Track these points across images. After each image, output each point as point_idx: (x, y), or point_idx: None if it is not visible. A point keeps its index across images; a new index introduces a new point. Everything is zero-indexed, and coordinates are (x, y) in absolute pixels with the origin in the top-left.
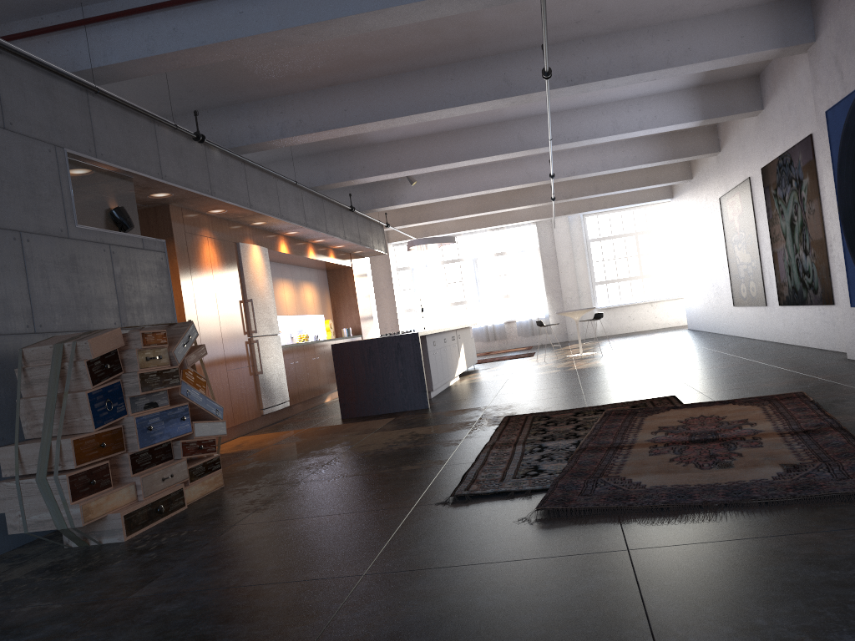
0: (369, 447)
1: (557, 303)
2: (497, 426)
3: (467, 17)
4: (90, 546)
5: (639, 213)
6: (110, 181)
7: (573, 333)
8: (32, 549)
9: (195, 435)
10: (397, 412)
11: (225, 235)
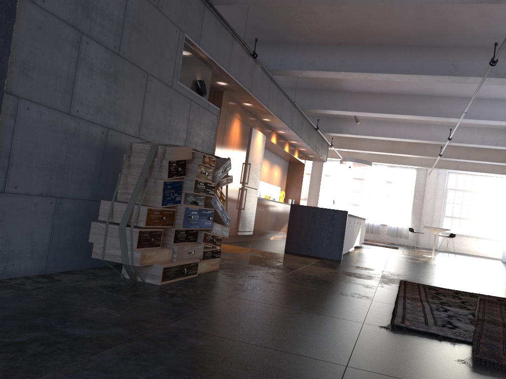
0: (310, 273)
1: (416, 221)
2: (397, 285)
3: (447, 15)
4: (137, 281)
5: (485, 180)
6: (201, 63)
7: (422, 242)
8: (100, 272)
9: (212, 231)
10: (320, 257)
11: (246, 121)
